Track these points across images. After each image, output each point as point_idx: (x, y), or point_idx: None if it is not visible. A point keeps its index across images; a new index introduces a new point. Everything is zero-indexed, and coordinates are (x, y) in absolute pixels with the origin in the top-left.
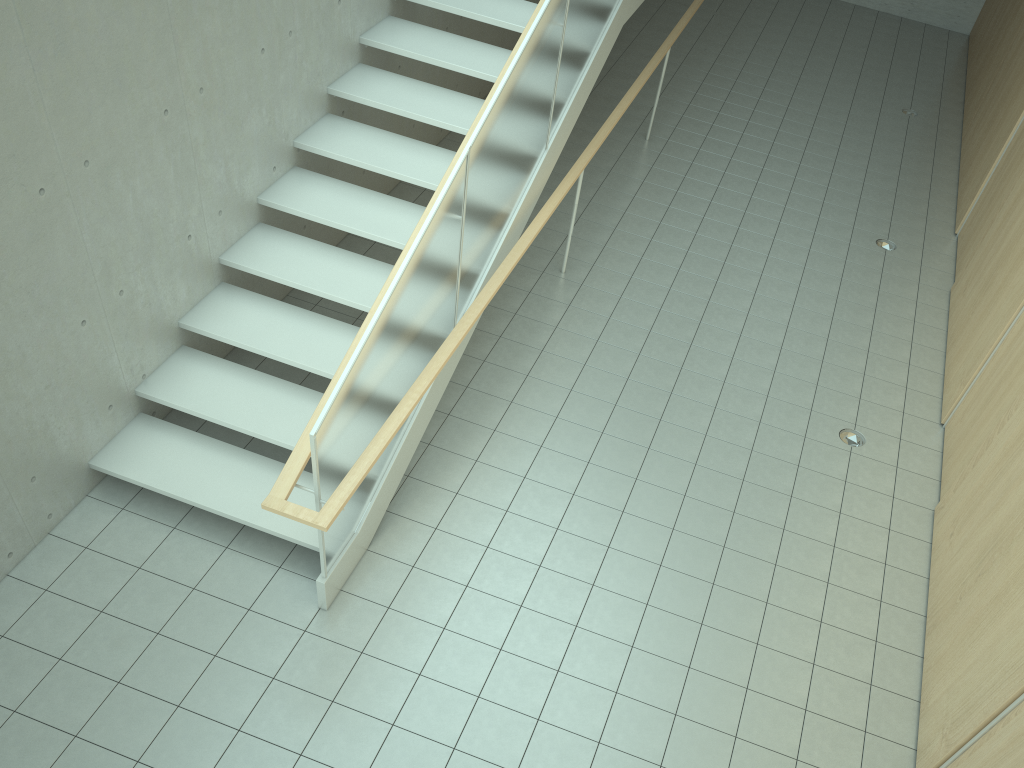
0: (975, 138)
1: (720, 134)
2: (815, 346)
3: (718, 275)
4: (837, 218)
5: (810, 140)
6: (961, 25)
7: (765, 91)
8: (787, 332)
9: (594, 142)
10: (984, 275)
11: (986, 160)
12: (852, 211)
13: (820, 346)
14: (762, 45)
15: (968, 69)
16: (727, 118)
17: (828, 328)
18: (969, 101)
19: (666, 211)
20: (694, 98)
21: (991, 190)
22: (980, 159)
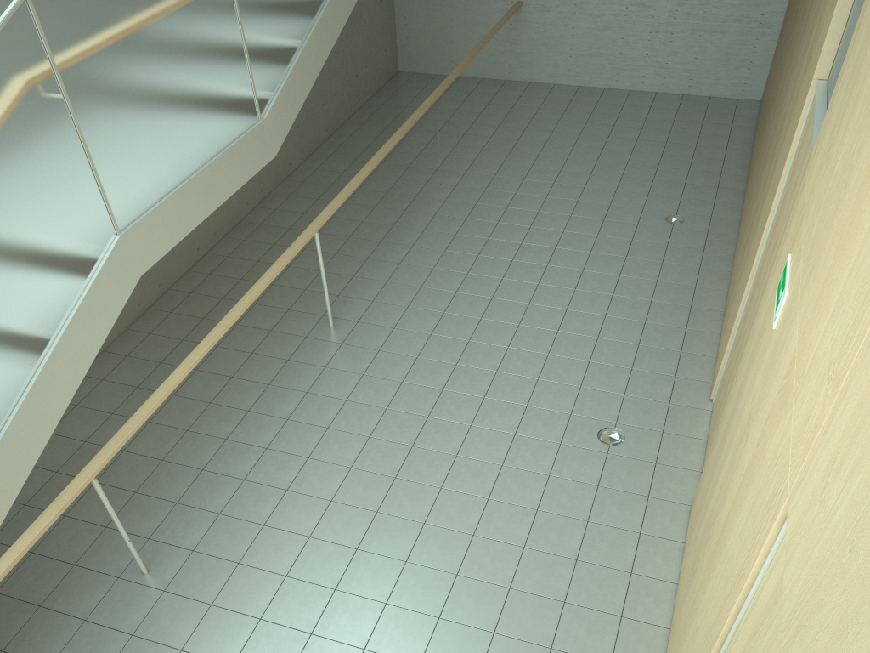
0: (738, 257)
1: (427, 299)
2: (472, 652)
3: (362, 537)
4: (551, 403)
5: (540, 285)
6: (750, 92)
7: (498, 226)
8: (436, 631)
9: (122, 432)
10: (699, 535)
11: (734, 307)
12: (574, 387)
13: (479, 651)
14: (509, 164)
15: (753, 146)
16: (442, 274)
17: (499, 611)
18: (746, 194)
19: (322, 436)
20: (408, 253)
21: (731, 363)
22: (733, 298)
